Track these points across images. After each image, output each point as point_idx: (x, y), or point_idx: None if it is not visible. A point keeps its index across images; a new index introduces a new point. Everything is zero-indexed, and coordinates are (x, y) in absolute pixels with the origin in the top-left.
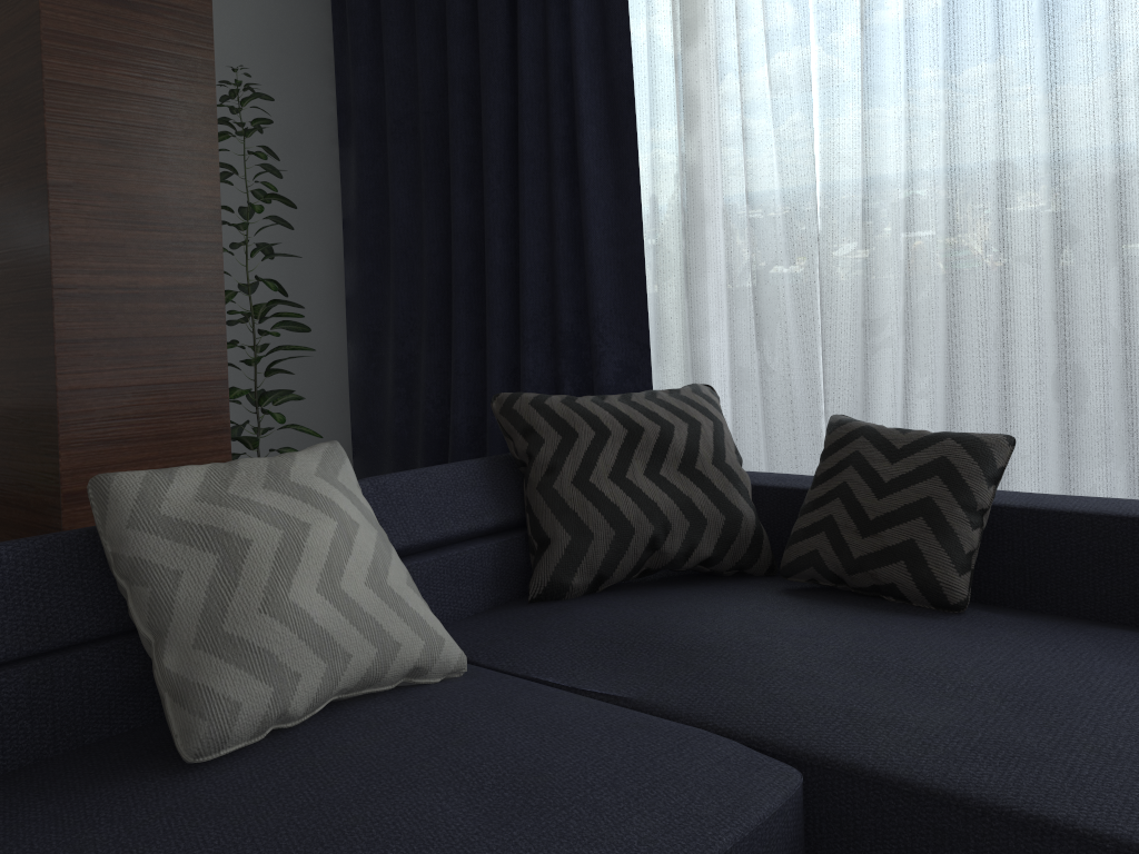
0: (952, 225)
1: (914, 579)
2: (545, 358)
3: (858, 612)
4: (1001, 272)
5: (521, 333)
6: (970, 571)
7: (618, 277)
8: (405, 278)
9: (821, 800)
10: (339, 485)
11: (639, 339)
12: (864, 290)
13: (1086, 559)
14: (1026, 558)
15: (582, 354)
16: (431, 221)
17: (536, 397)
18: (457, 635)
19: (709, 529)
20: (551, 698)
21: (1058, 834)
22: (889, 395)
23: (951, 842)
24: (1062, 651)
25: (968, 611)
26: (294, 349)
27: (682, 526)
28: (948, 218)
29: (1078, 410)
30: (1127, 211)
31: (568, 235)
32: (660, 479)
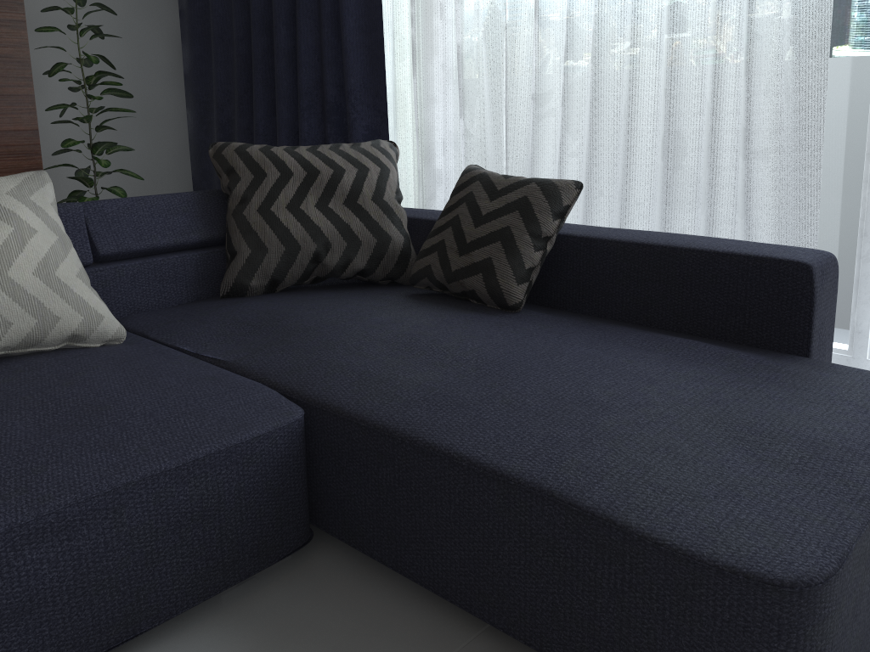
0: (597, 16)
1: (486, 287)
2: (317, 123)
3: (442, 309)
4: (631, 56)
5: (298, 102)
6: (528, 282)
7: (366, 58)
8: (222, 58)
9: (321, 432)
10: (29, 202)
11: (380, 109)
12: (533, 70)
13: (618, 276)
14: (581, 275)
15: (343, 120)
16: (237, 12)
17: (241, 146)
18: (151, 318)
19: (363, 249)
20: (169, 360)
21: (439, 456)
22: (551, 154)
23: (386, 461)
24: (559, 339)
25: (524, 311)
26: (117, 111)
27: (340, 246)
28: (595, 10)
29: (676, 168)
30: (723, 5)
31: (332, 23)
32: (327, 210)
